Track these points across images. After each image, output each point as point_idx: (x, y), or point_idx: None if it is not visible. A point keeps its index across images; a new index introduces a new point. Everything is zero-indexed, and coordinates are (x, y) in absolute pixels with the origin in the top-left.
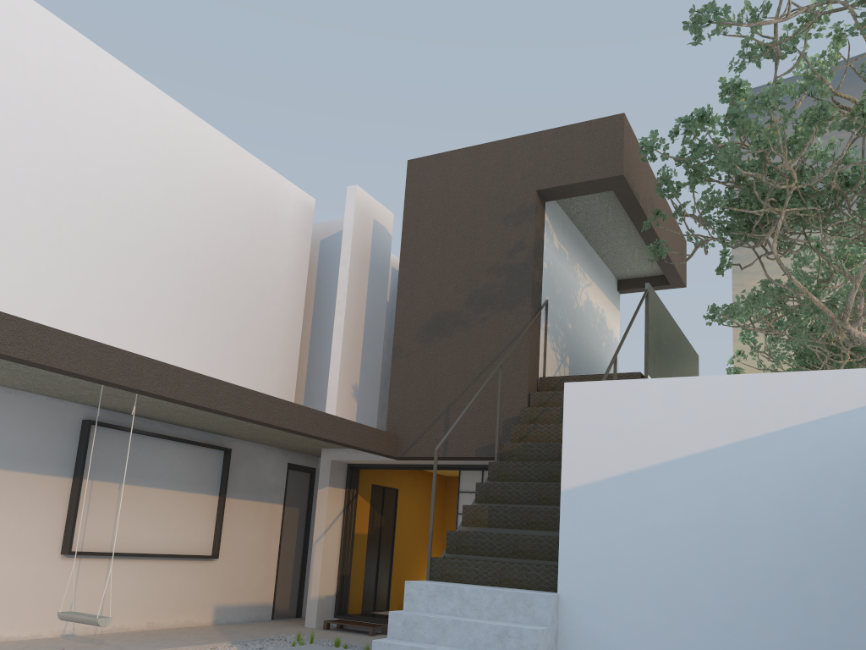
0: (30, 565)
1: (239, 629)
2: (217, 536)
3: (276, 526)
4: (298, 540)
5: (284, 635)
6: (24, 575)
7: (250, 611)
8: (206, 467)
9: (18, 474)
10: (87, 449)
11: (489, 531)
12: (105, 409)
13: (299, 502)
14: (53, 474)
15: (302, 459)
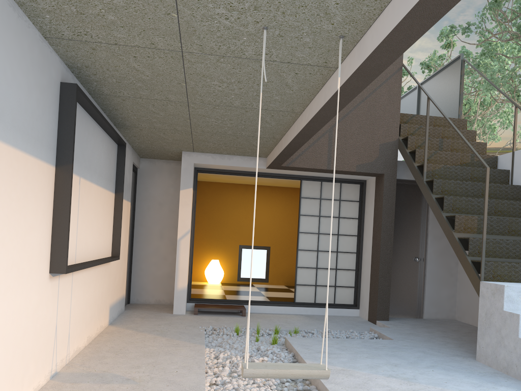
0: (32, 295)
1: (146, 326)
2: (118, 236)
3: (128, 223)
4: (130, 235)
5: (201, 327)
6: (28, 311)
7: (119, 305)
8: (111, 162)
9: (22, 156)
10: (75, 127)
11: (481, 237)
12: (73, 72)
13: (131, 200)
14: (44, 159)
15: (136, 160)
